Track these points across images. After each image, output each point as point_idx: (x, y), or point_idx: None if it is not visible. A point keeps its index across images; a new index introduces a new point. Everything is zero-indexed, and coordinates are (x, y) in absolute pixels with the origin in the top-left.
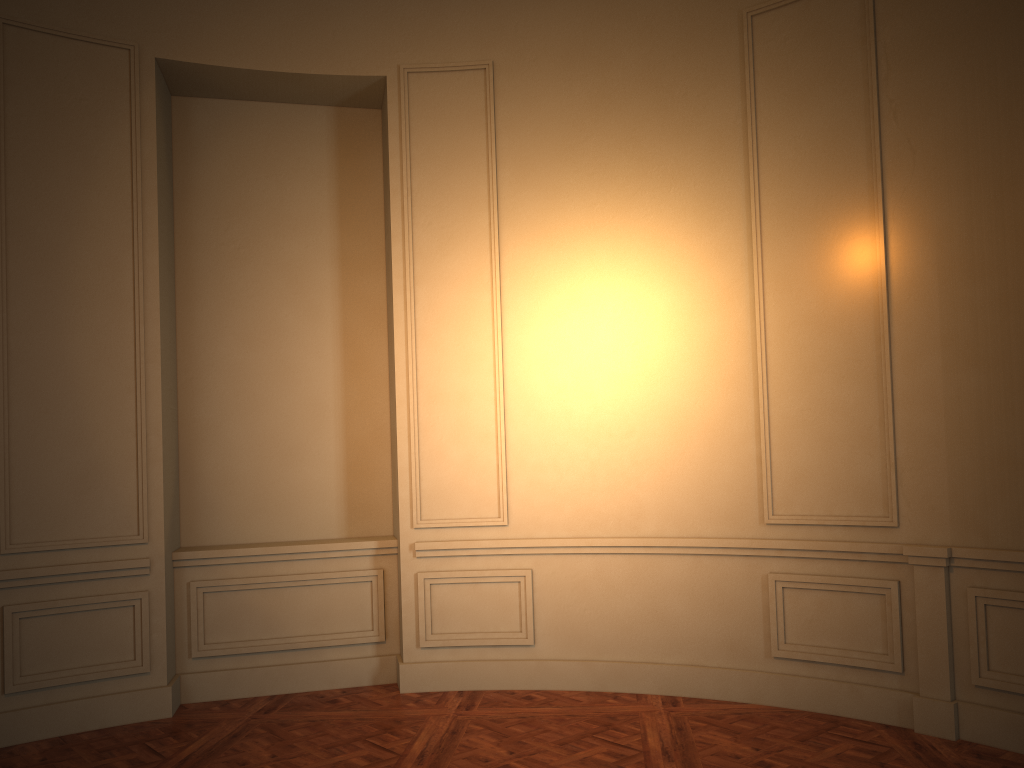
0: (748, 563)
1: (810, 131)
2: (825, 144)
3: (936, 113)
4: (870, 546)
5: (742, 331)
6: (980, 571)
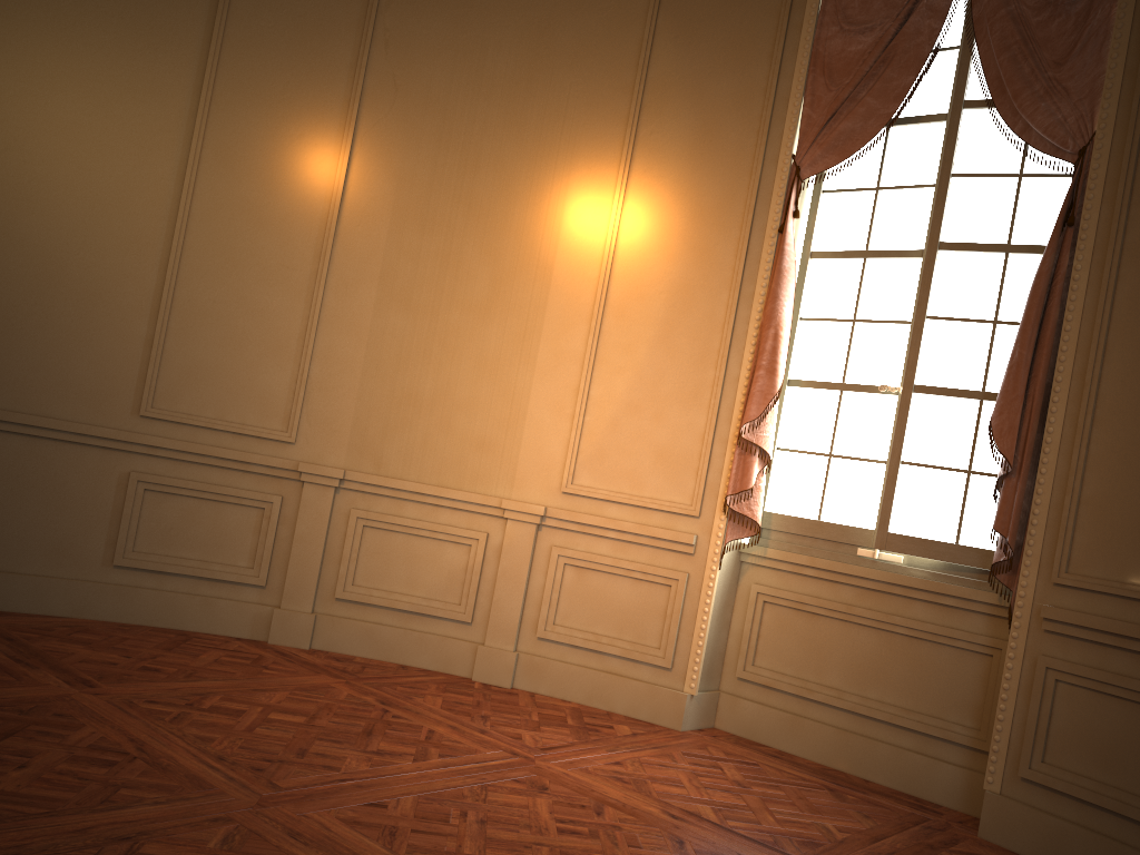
0: (106, 457)
1: (296, 12)
2: (309, 34)
3: (426, 65)
4: (262, 458)
5: (162, 191)
6: (366, 495)
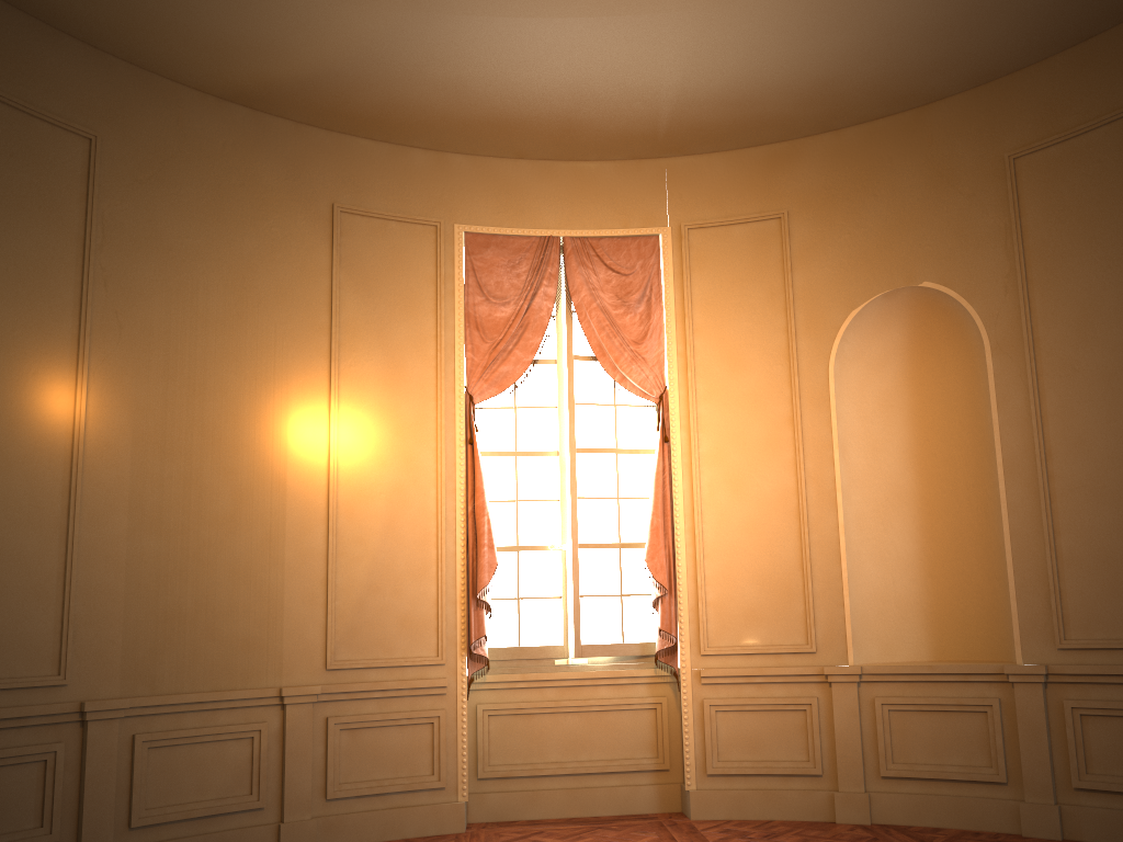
0: None
1: (16, 250)
2: (32, 272)
3: (145, 303)
4: (43, 708)
5: None
6: (145, 718)
